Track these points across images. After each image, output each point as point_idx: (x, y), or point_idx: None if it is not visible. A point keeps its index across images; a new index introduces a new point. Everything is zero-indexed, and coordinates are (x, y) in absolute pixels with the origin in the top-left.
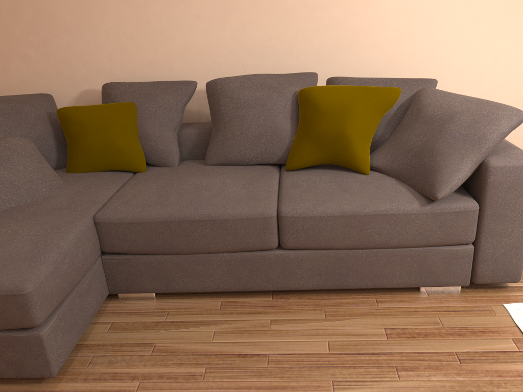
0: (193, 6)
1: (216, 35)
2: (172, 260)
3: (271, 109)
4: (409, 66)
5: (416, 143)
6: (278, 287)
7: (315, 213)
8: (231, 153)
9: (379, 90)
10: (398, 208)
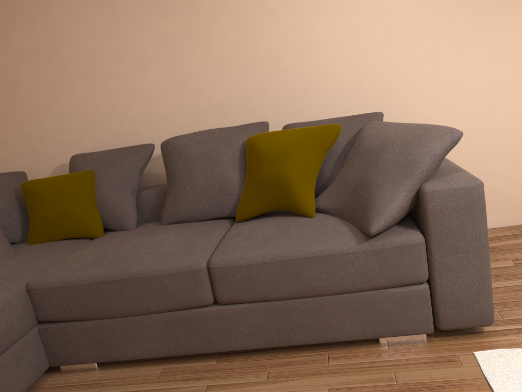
0: (150, 74)
1: (175, 98)
2: (107, 324)
3: (219, 161)
4: (370, 105)
5: (354, 177)
6: (221, 348)
7: (245, 261)
8: (183, 210)
9: (319, 128)
10: (333, 248)
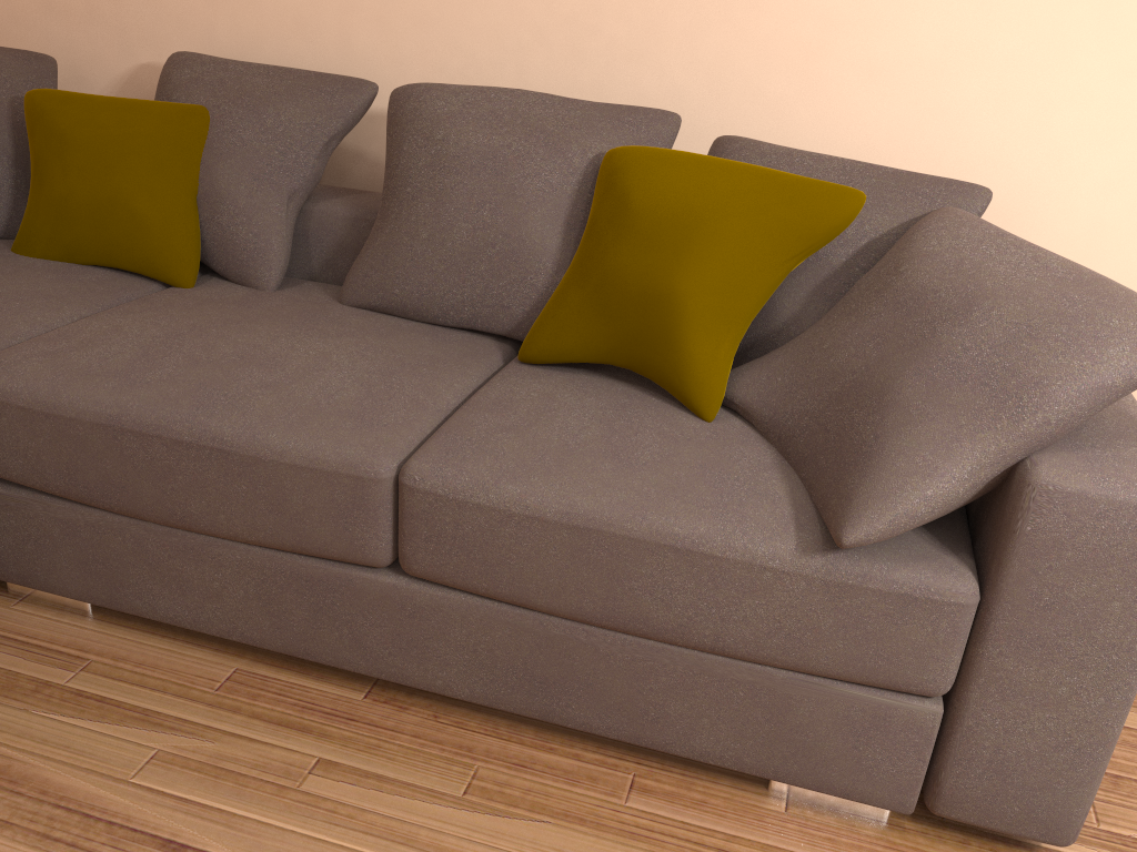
0: None
1: None
2: (125, 530)
3: (520, 188)
4: (962, 146)
5: (852, 362)
6: (382, 672)
7: (493, 497)
8: (398, 284)
9: (804, 187)
10: (729, 542)
